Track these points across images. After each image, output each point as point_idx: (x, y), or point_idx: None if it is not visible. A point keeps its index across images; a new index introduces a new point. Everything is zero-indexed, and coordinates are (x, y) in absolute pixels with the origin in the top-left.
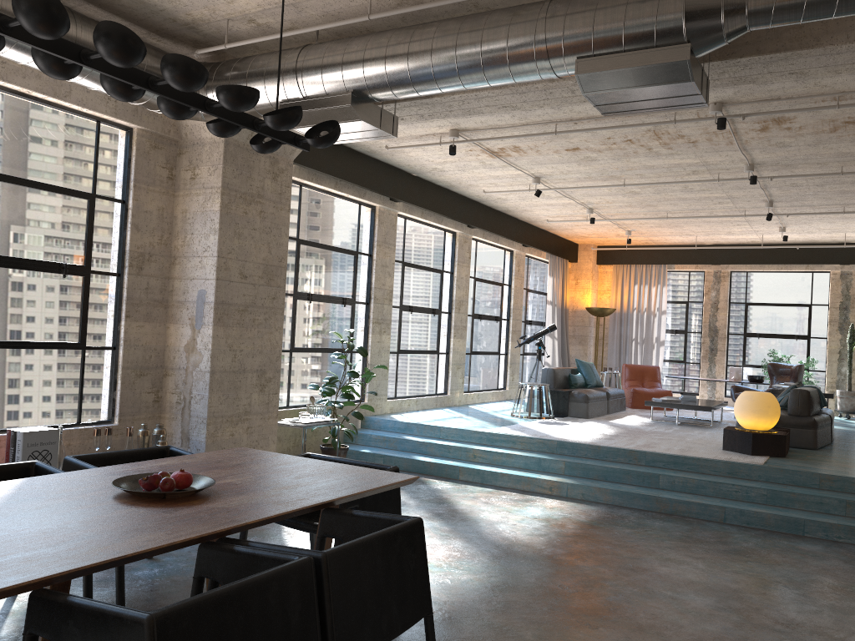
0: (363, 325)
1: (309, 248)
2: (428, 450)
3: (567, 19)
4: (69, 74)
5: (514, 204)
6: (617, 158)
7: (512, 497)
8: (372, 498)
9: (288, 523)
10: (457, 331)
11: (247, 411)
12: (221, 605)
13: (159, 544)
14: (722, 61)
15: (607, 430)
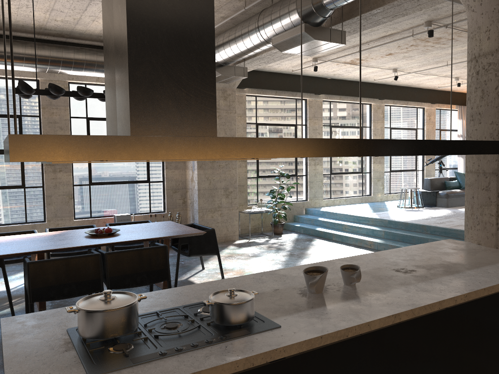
0: (304, 162)
1: (264, 126)
2: (326, 225)
3: (263, 20)
4: (55, 98)
5: (406, 82)
6: (422, 53)
7: (346, 248)
8: (197, 241)
9: (175, 250)
10: (375, 160)
11: (219, 206)
12: (55, 262)
13: (64, 247)
14: (349, 19)
15: (440, 214)
